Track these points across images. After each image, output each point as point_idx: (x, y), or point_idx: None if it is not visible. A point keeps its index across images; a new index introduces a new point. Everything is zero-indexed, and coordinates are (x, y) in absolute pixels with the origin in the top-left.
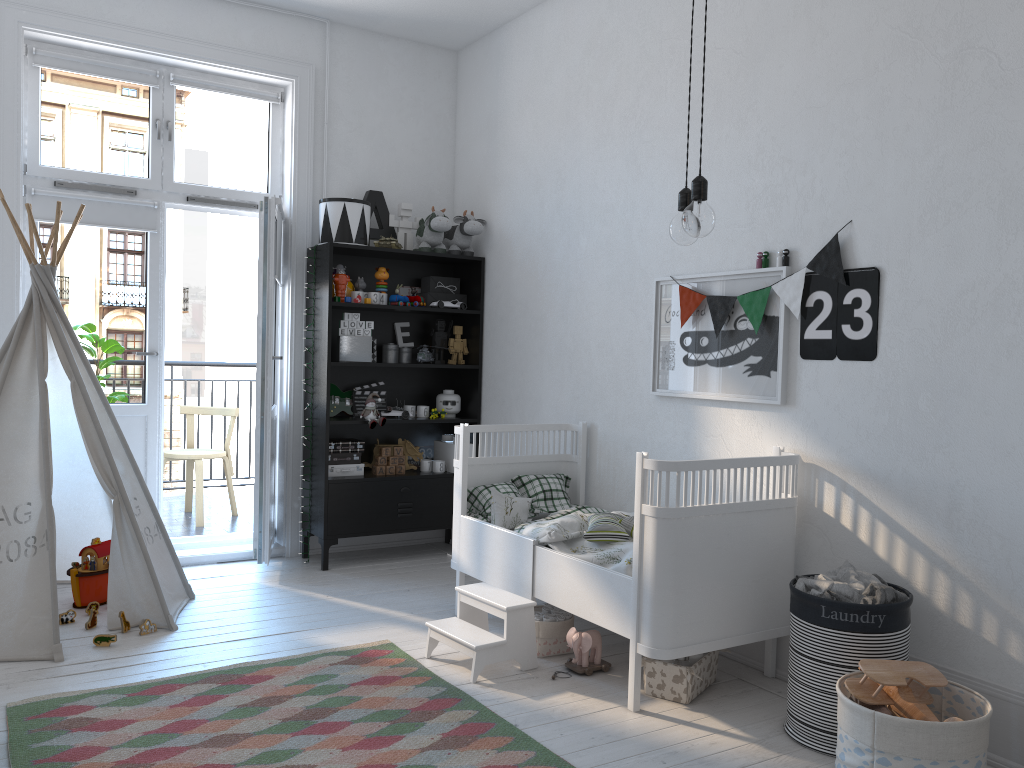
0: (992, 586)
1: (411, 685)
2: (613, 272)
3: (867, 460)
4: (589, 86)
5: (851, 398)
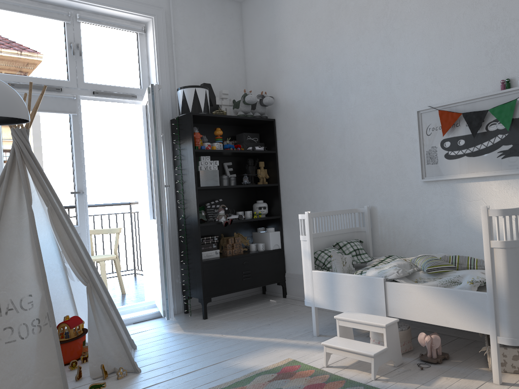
0: None
1: (337, 388)
2: (379, 112)
3: None
4: (346, 4)
5: None
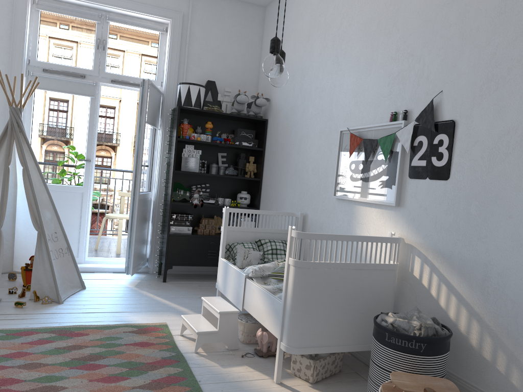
0: (505, 334)
1: (157, 349)
2: (322, 126)
3: (439, 244)
4: (319, 19)
5: (433, 204)
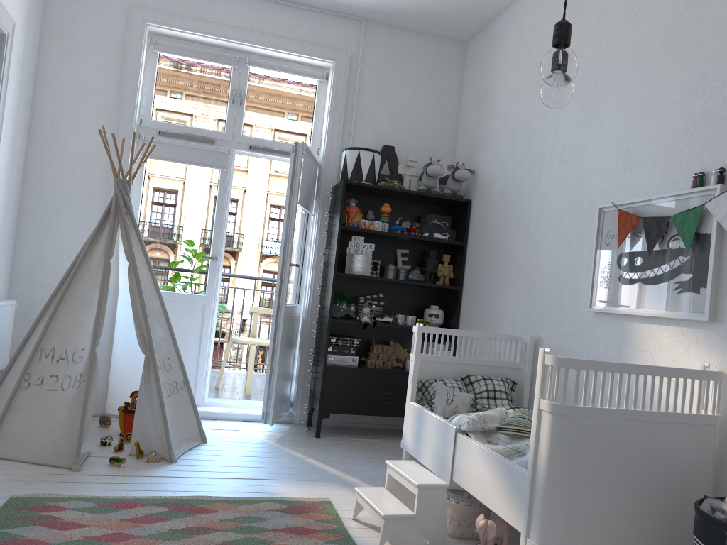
0: None
1: (322, 540)
2: (565, 204)
3: None
4: None
5: None
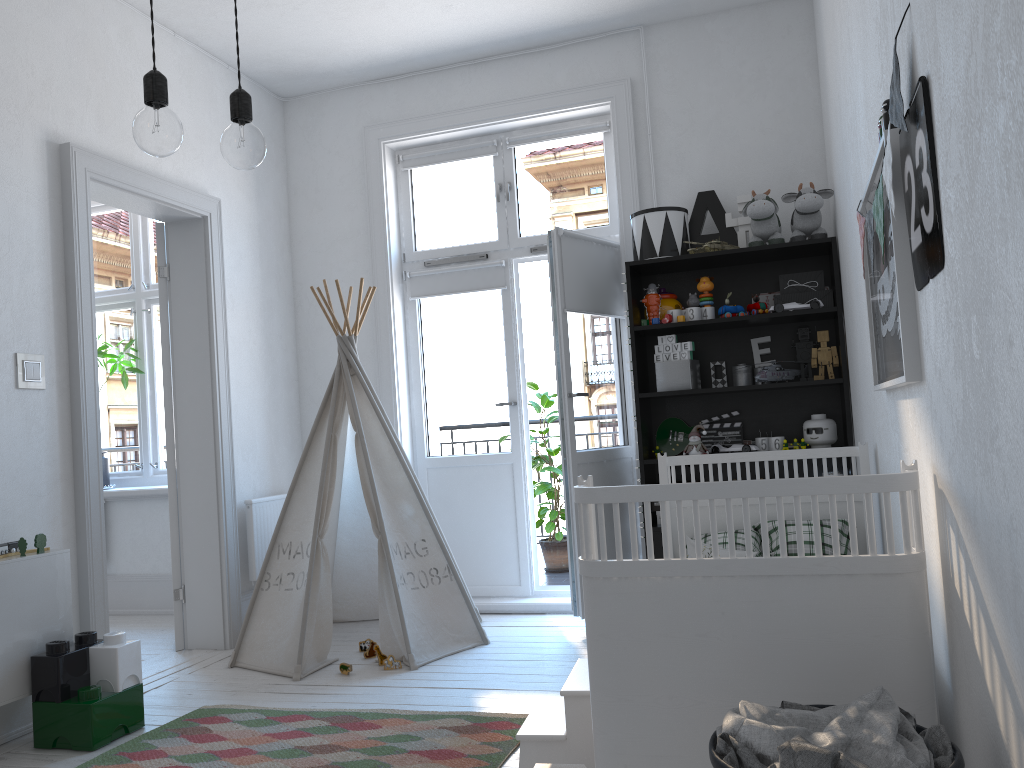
0: None
1: (453, 767)
2: None
3: (962, 478)
4: None
5: (944, 352)
